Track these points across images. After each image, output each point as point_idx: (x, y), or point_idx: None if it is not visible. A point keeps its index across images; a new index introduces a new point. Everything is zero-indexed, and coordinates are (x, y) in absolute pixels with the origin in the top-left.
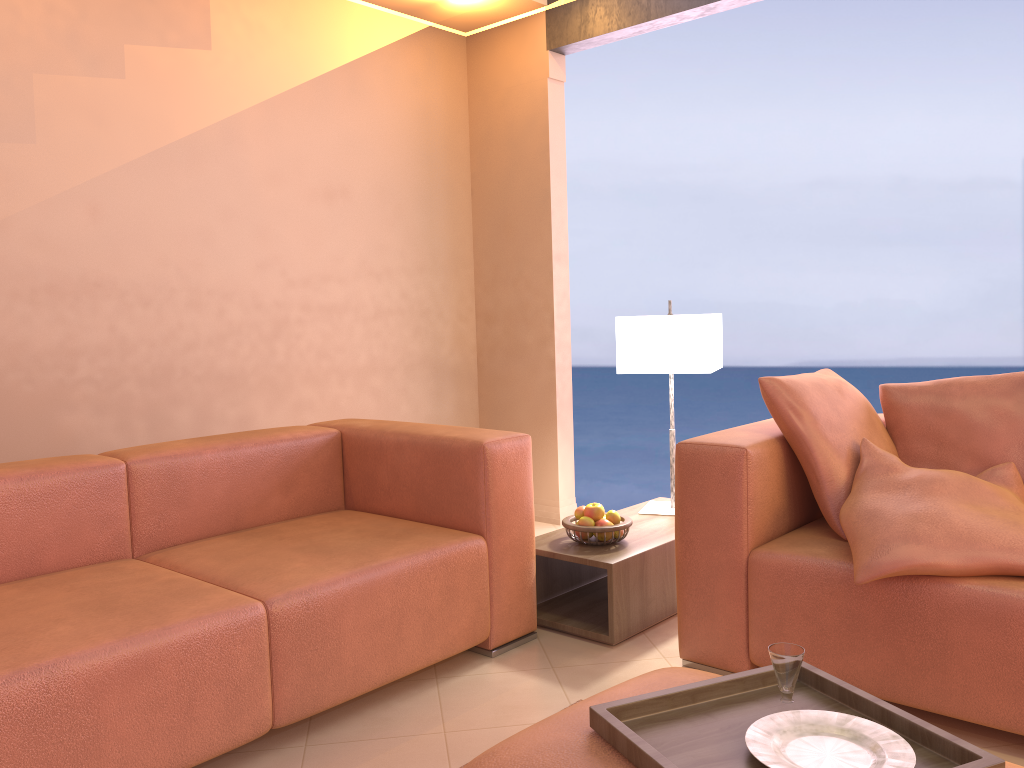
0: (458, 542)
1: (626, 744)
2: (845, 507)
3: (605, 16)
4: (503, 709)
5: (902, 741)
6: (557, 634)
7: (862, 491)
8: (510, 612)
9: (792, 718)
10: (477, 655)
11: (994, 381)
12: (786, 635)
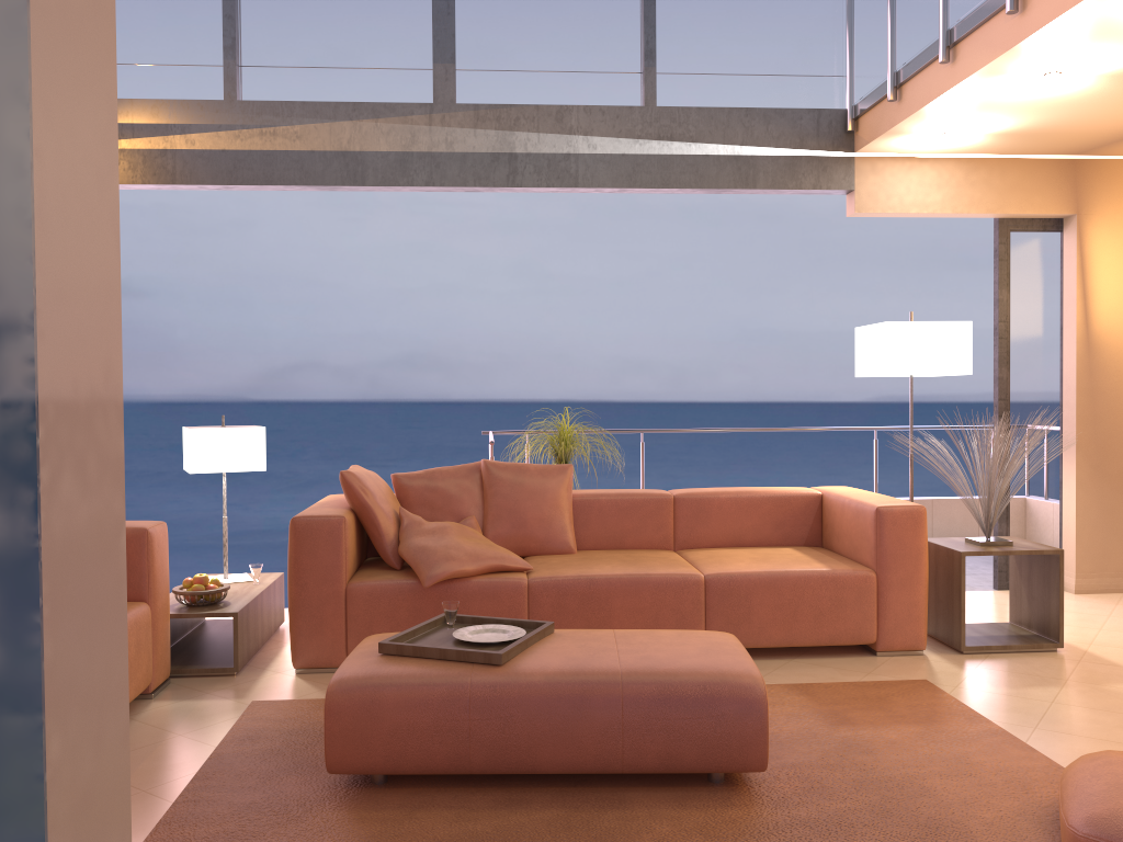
0: (138, 607)
1: (412, 649)
2: (403, 547)
3: (129, 170)
4: (205, 717)
5: (513, 626)
6: (183, 678)
7: (410, 537)
8: (161, 661)
9: (465, 630)
10: (137, 700)
11: (458, 469)
12: (375, 632)
